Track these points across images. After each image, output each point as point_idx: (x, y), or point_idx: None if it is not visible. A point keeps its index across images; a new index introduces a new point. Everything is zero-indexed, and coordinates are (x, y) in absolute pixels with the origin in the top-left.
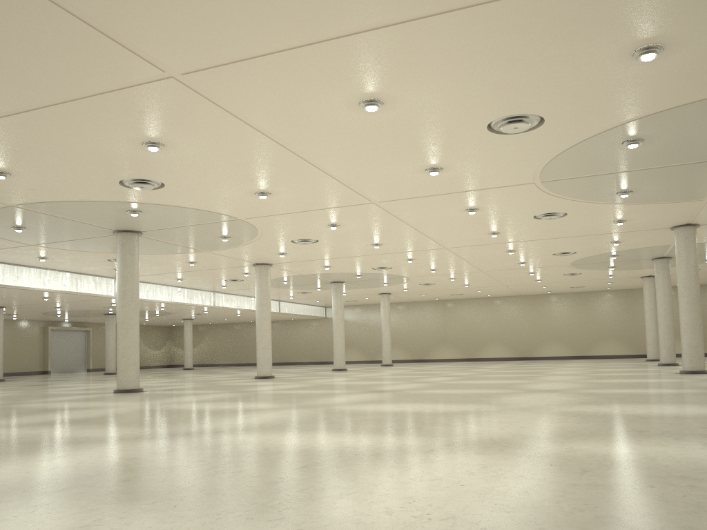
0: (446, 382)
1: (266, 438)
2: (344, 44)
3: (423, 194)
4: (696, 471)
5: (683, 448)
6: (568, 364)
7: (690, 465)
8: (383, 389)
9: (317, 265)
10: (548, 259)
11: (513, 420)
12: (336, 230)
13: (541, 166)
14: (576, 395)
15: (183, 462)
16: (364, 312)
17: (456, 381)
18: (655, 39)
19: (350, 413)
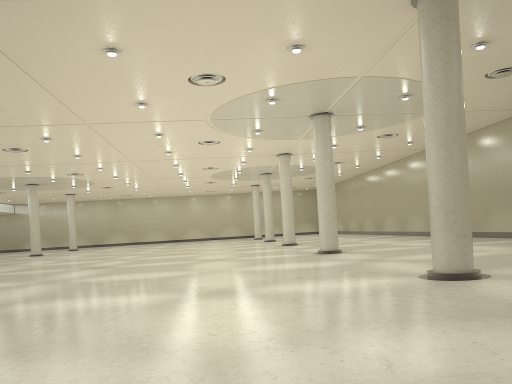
0: (139, 259)
1: (50, 305)
2: (106, 4)
3: (127, 120)
4: (349, 294)
5: (330, 283)
6: (208, 243)
7: (343, 291)
8: (96, 266)
9: (19, 170)
10: (198, 171)
11: (218, 278)
12: (47, 143)
13: (214, 109)
14: (238, 261)
15: (2, 328)
16: (50, 209)
17: (146, 258)
18: (302, 41)
19: (93, 283)
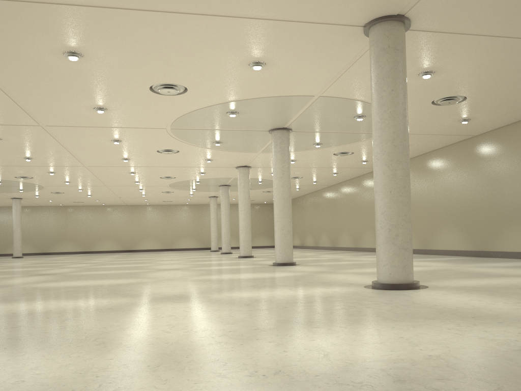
0: (90, 267)
1: None
2: (71, 10)
3: (85, 125)
4: (298, 300)
5: (282, 291)
6: (163, 254)
7: (293, 297)
8: (45, 273)
9: None
10: (156, 180)
11: (173, 285)
12: None
13: (174, 118)
14: (193, 271)
15: None
16: None
17: (98, 266)
18: (263, 59)
19: (44, 288)
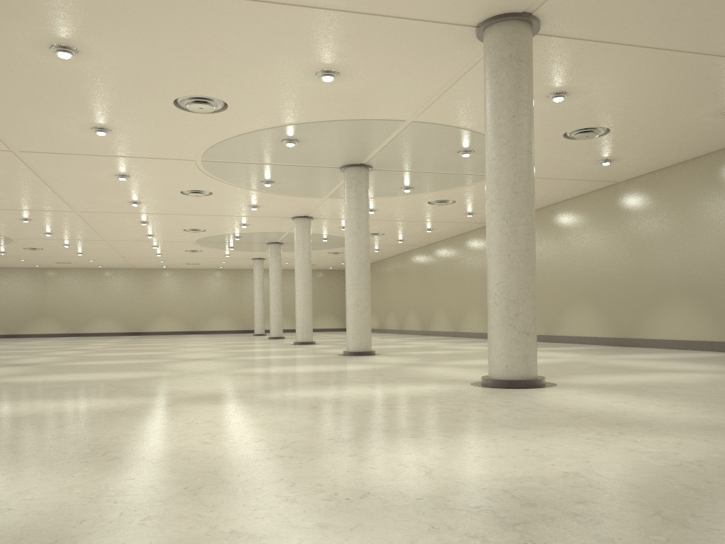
0: (83, 355)
1: None
2: None
3: (77, 151)
4: (384, 401)
5: (359, 389)
6: (186, 338)
7: (376, 398)
8: (17, 363)
9: None
10: (177, 234)
11: (206, 381)
12: None
13: (208, 147)
14: (232, 362)
15: None
16: None
17: (94, 354)
18: (336, 66)
19: (20, 384)
